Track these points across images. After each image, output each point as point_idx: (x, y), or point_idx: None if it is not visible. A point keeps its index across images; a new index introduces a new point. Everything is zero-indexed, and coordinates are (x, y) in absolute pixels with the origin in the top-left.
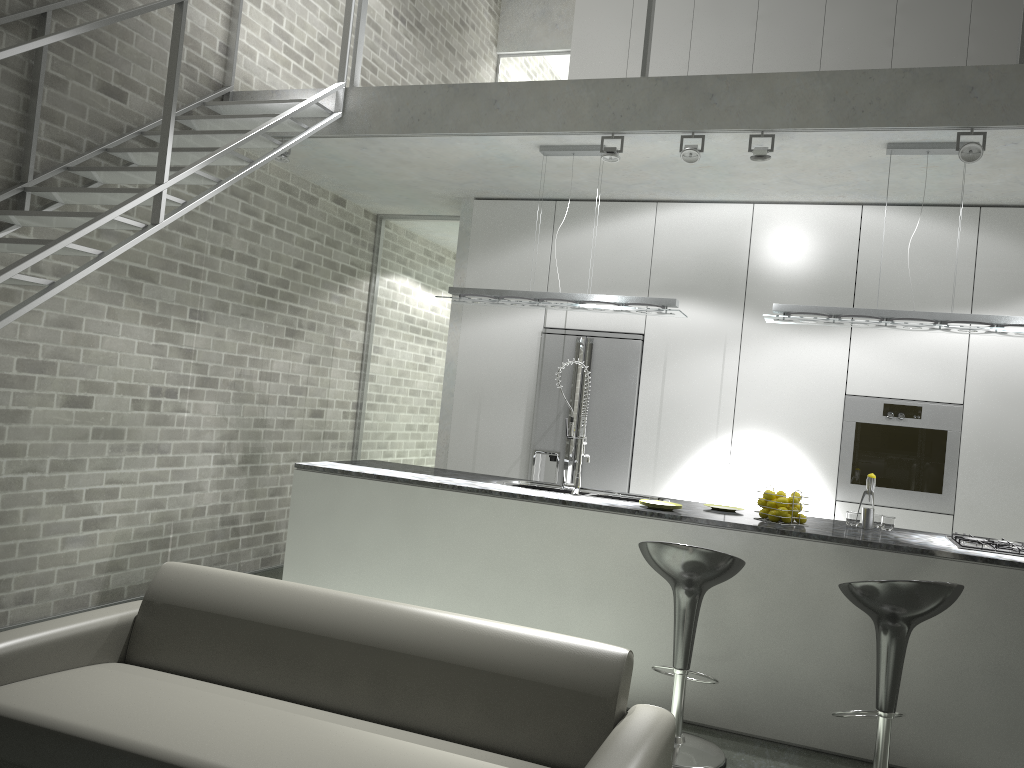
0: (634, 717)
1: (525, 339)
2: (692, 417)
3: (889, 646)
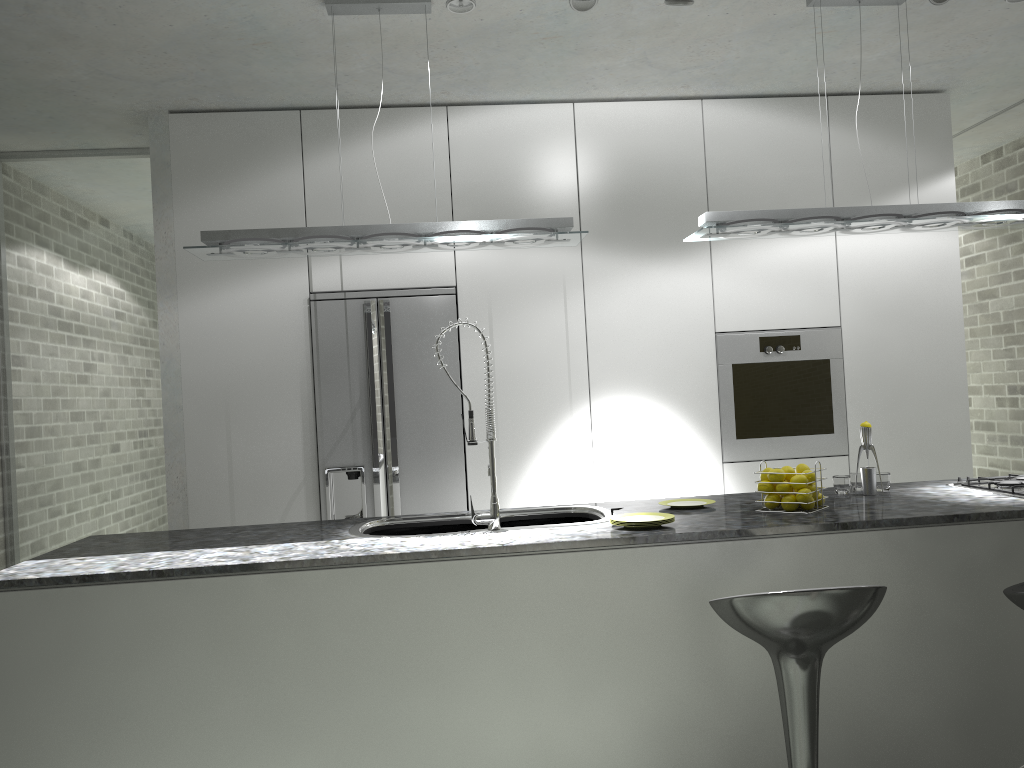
0: None
1: (285, 313)
2: (537, 388)
3: None
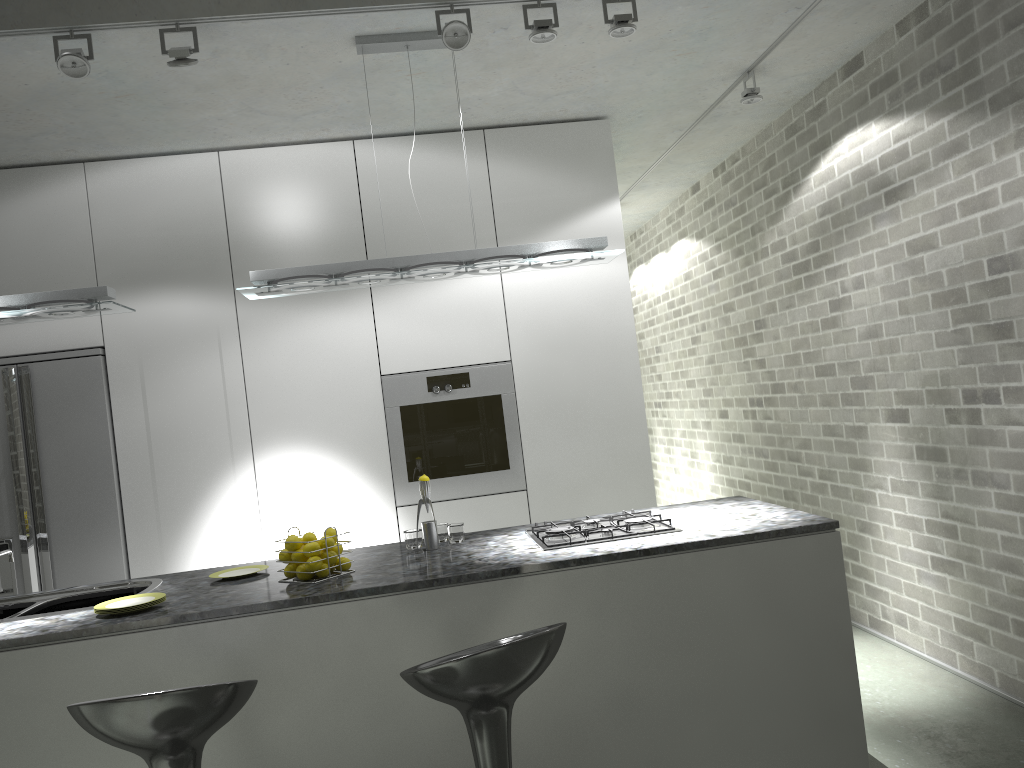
0: None
1: None
2: (196, 445)
3: (488, 742)
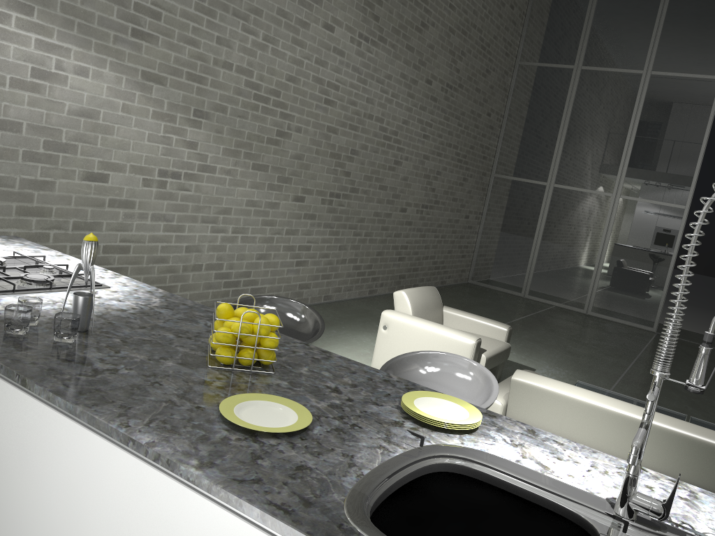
0: (506, 389)
1: None
2: None
3: None
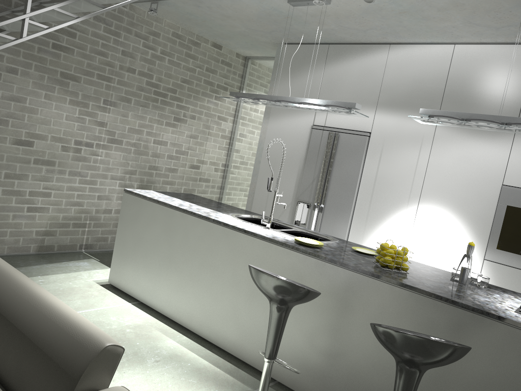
0: None
1: (301, 131)
2: (394, 190)
3: (401, 381)
